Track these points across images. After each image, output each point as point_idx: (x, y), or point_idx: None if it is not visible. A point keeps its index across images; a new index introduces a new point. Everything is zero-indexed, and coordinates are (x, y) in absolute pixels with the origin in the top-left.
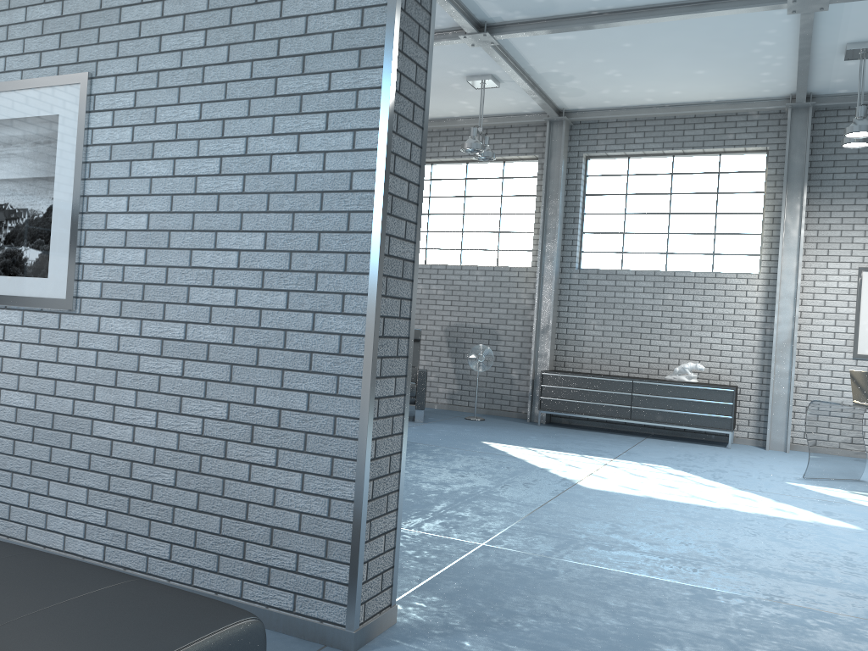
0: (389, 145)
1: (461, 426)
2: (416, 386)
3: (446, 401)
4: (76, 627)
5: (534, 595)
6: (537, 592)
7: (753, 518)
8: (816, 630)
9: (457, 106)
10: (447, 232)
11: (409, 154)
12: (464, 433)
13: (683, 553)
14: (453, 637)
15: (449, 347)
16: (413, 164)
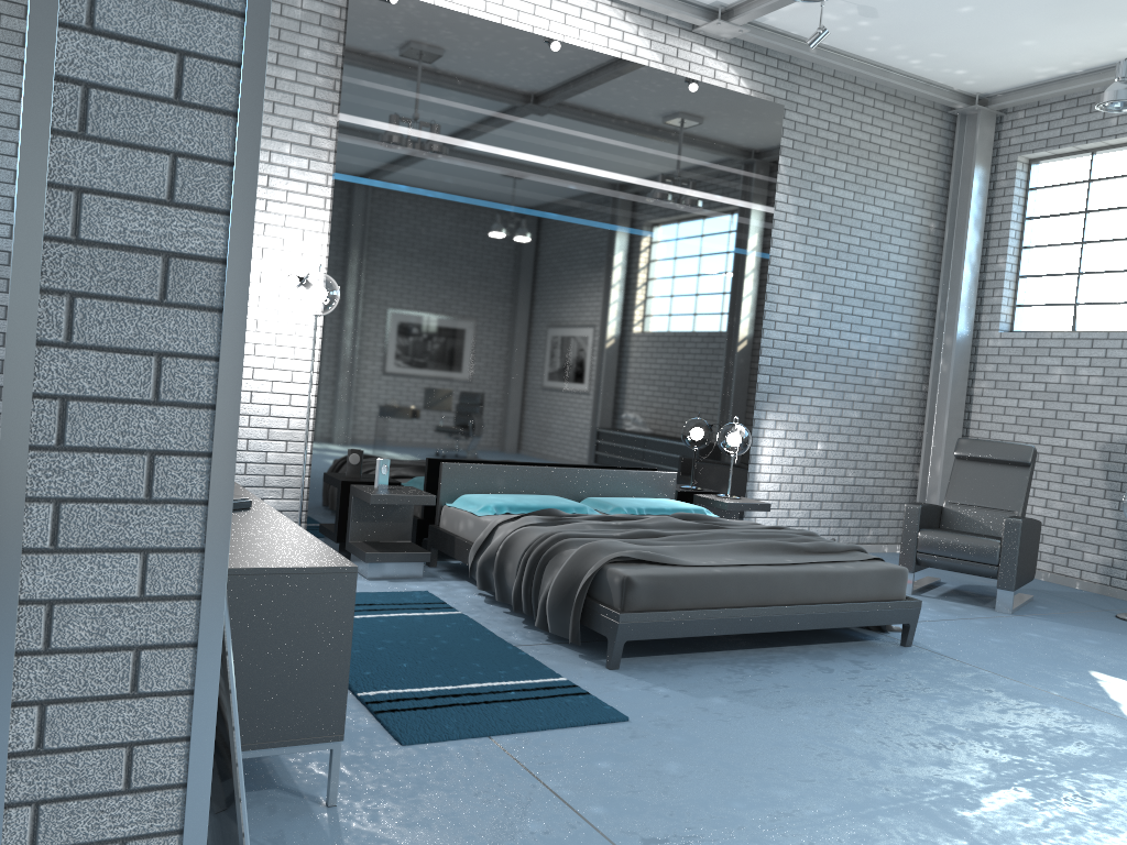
0: None
1: (1085, 632)
2: (1000, 546)
3: (1097, 578)
4: None
5: None
6: None
7: None
8: None
9: (1125, 35)
10: (1118, 273)
11: None
12: (1074, 647)
13: None
14: None
15: (1108, 480)
16: (203, 8)
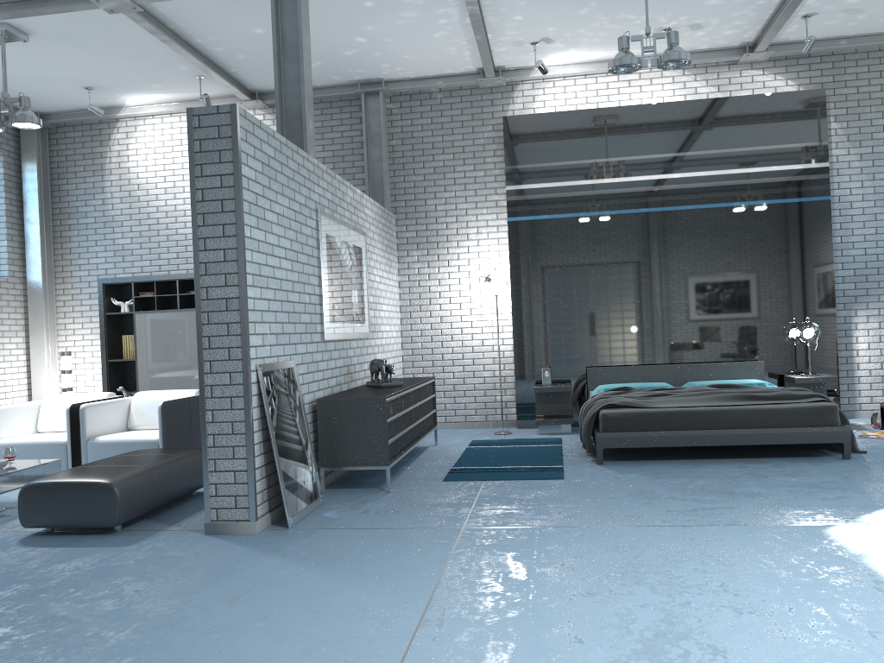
0: (195, 235)
1: None
2: None
3: None
4: (80, 470)
5: (341, 551)
6: (348, 552)
7: (883, 612)
8: (338, 637)
9: None
10: None
11: (222, 232)
12: None
13: (557, 584)
14: (239, 546)
15: None
16: (227, 237)
